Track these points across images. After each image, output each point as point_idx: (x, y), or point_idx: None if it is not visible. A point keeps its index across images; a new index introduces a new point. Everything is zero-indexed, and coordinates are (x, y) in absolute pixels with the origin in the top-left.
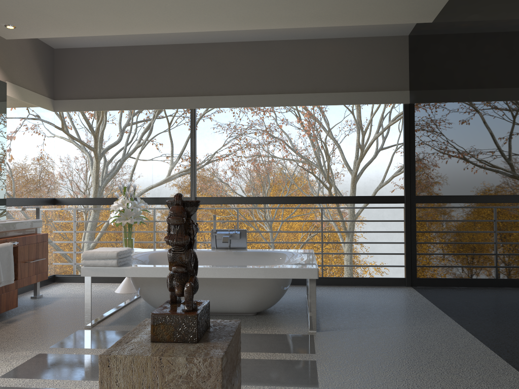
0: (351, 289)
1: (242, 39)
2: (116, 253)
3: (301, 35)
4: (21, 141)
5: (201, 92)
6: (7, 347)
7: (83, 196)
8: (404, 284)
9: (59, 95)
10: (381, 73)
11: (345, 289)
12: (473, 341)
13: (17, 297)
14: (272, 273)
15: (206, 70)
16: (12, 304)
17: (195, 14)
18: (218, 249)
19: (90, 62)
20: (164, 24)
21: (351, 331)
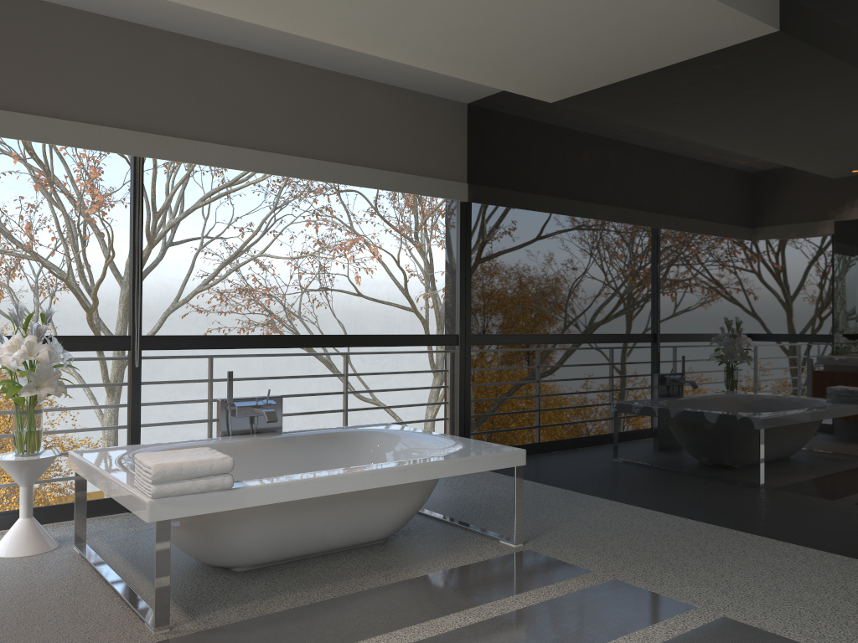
0: None
1: (244, 44)
2: (232, 461)
3: (343, 65)
4: None
5: (159, 127)
6: None
7: None
8: None
9: None
10: (436, 151)
11: None
12: (676, 518)
13: None
14: (474, 465)
15: (168, 84)
16: None
17: None
18: (246, 437)
19: None
20: None
21: (552, 534)
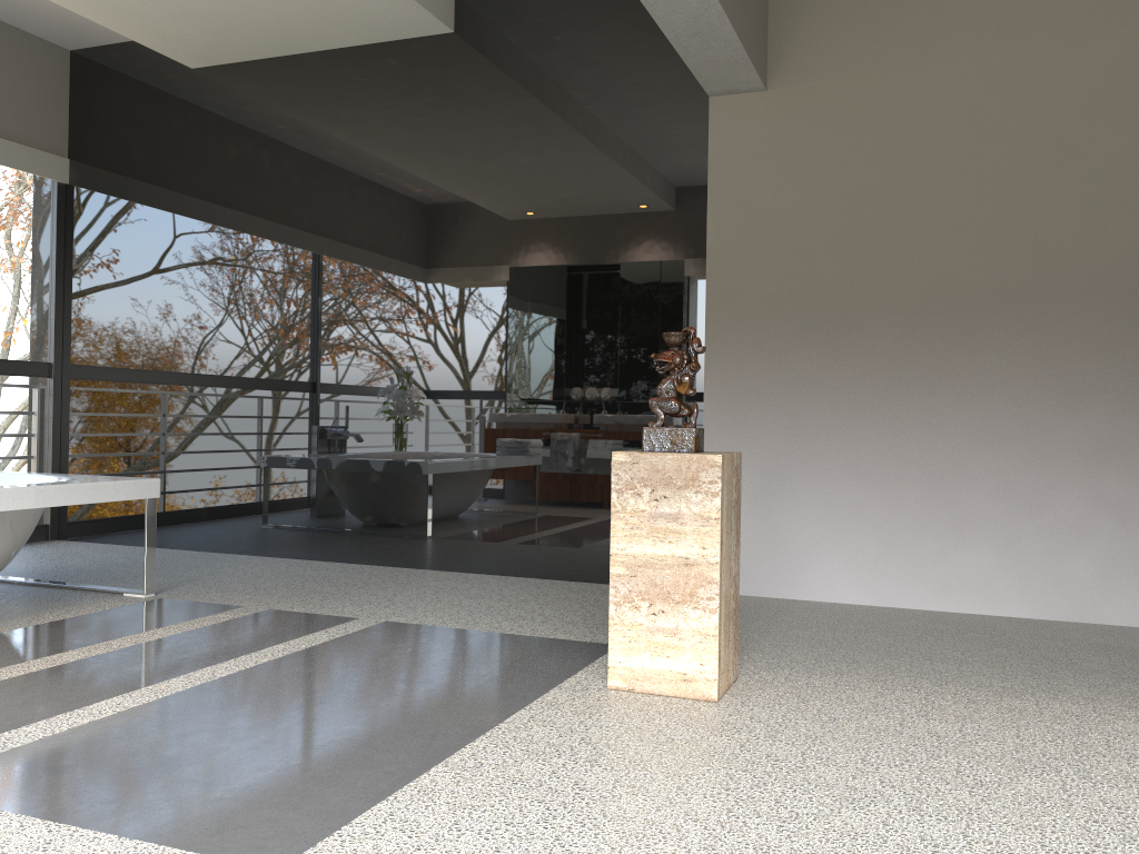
0: None
1: None
2: None
3: None
4: None
5: None
6: None
7: None
8: (46, 538)
9: None
10: (22, 106)
11: None
12: (337, 564)
13: None
14: (94, 494)
15: None
16: None
17: None
18: None
19: None
20: None
21: (191, 585)
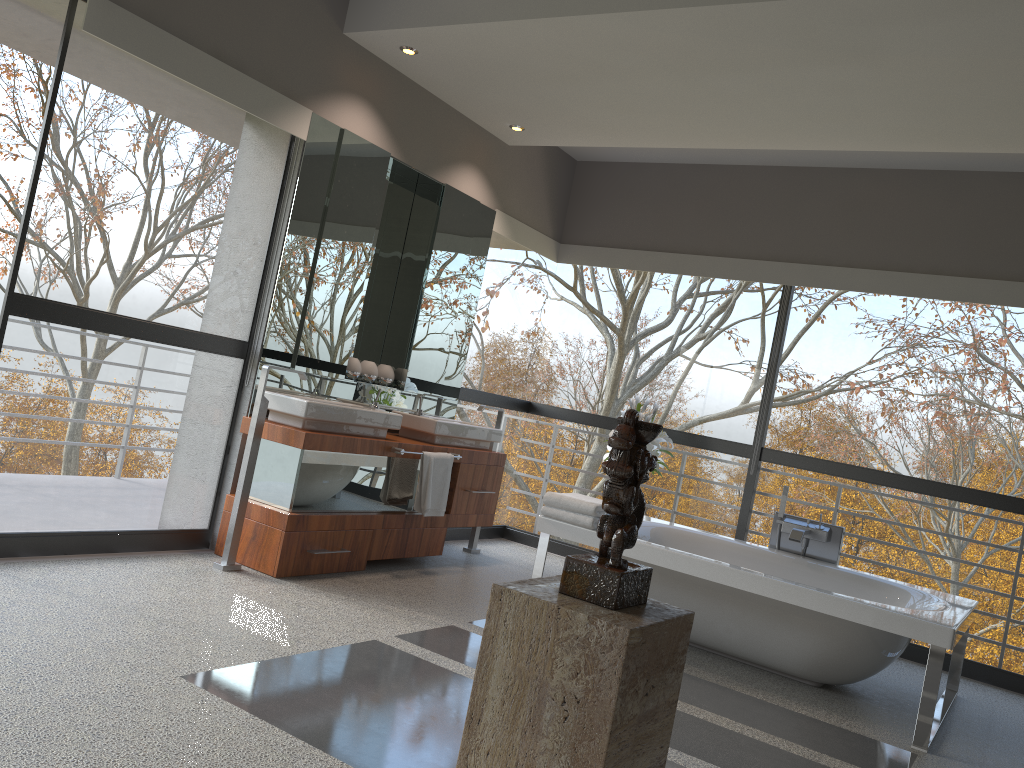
0: None
1: (910, 164)
2: (594, 506)
3: None
4: (502, 301)
5: (810, 257)
6: (414, 604)
7: (591, 412)
8: None
9: (569, 237)
10: None
11: None
12: None
13: (444, 539)
14: (858, 614)
15: (826, 217)
16: (435, 549)
17: (811, 122)
18: (779, 551)
19: (627, 186)
20: (755, 134)
21: None
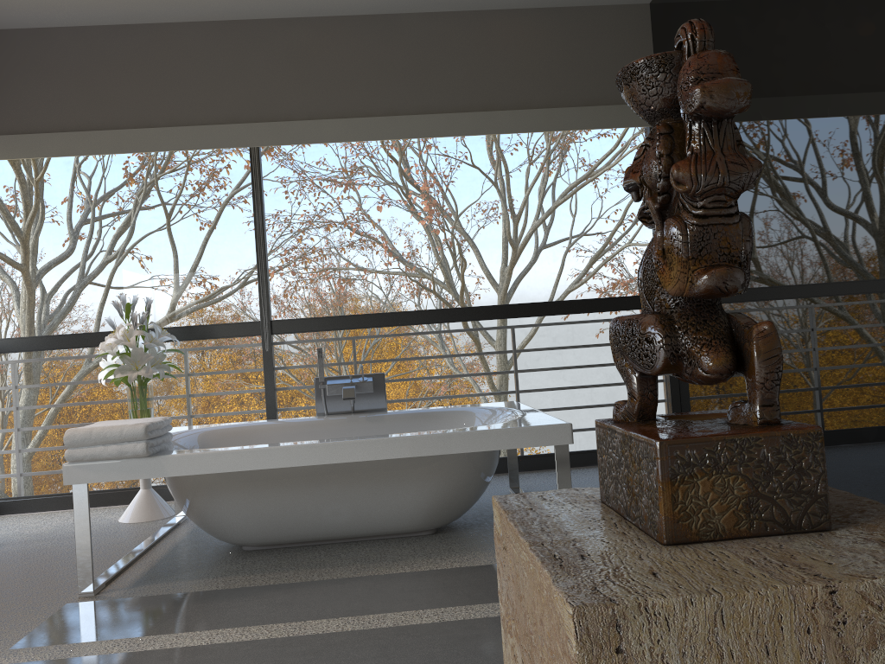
0: (583, 472)
1: (346, 9)
2: (143, 427)
3: (460, 1)
4: None
5: (271, 114)
6: None
7: None
8: None
9: None
10: (606, 72)
11: (573, 474)
12: None
13: None
14: (482, 441)
15: (276, 71)
16: None
17: None
18: (333, 416)
19: (32, 57)
20: None
21: None
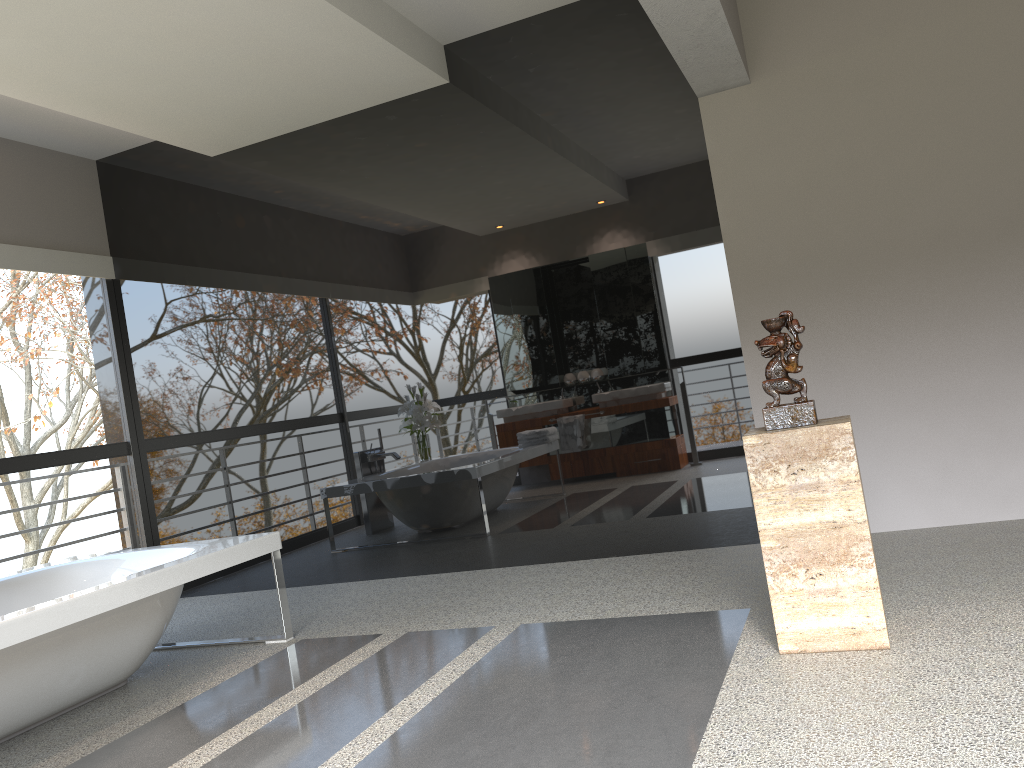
0: None
1: None
2: None
3: None
4: None
5: None
6: None
7: None
8: None
9: None
10: (66, 218)
11: None
12: (429, 576)
13: None
14: (232, 557)
15: None
16: None
17: None
18: None
19: None
20: None
21: (317, 621)
